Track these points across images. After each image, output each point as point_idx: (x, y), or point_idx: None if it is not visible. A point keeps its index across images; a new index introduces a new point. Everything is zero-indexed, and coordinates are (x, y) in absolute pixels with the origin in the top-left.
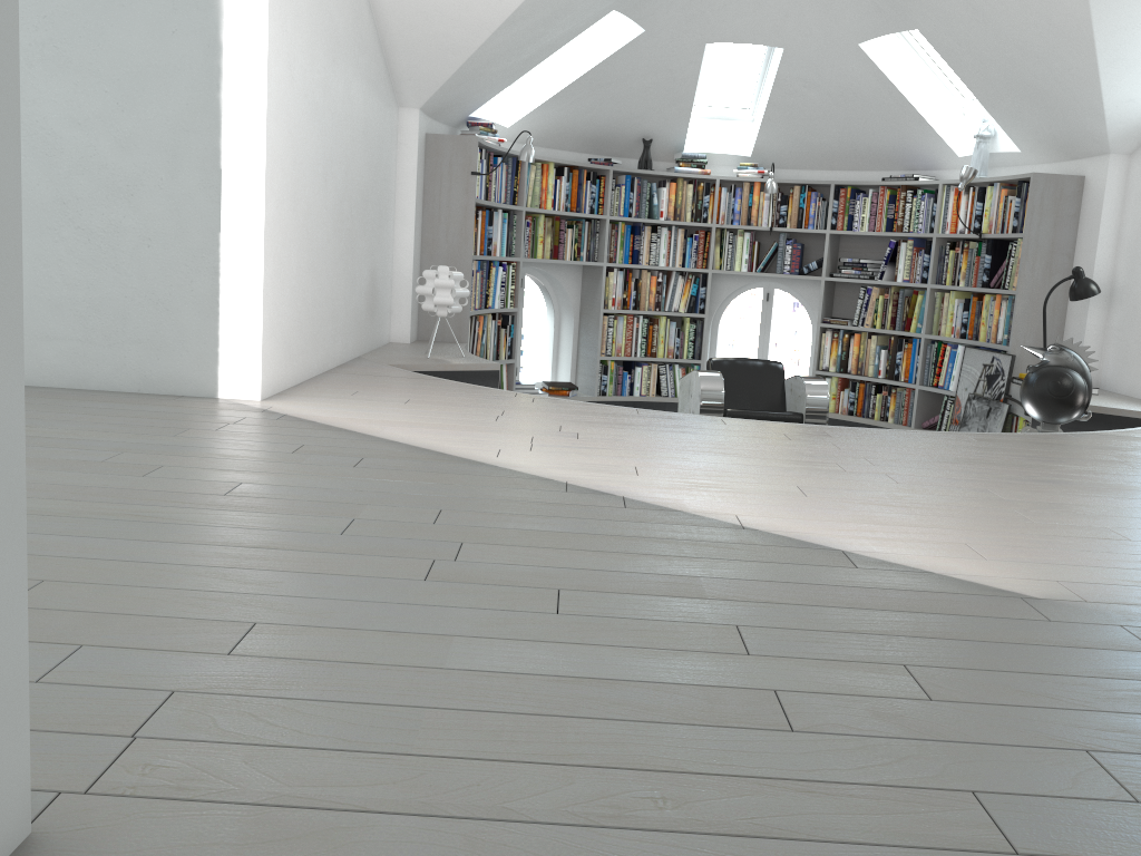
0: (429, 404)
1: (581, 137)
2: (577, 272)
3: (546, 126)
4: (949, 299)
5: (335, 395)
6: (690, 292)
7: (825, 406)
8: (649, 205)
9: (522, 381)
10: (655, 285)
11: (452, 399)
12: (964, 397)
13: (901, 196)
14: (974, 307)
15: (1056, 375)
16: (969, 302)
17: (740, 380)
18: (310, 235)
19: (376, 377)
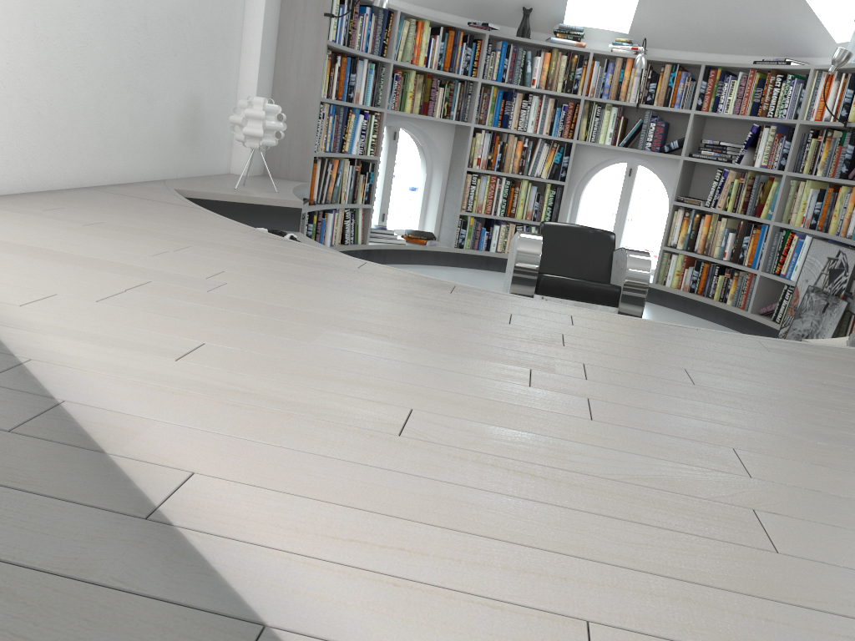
0: (114, 229)
1: (462, 1)
2: (450, 131)
3: None
4: (804, 188)
5: (24, 208)
6: (553, 160)
7: (645, 282)
8: (523, 73)
9: (384, 227)
10: (521, 150)
11: (157, 227)
12: (803, 288)
13: (771, 80)
14: (828, 198)
15: None
16: (825, 193)
17: (568, 246)
18: (42, 30)
19: (127, 198)
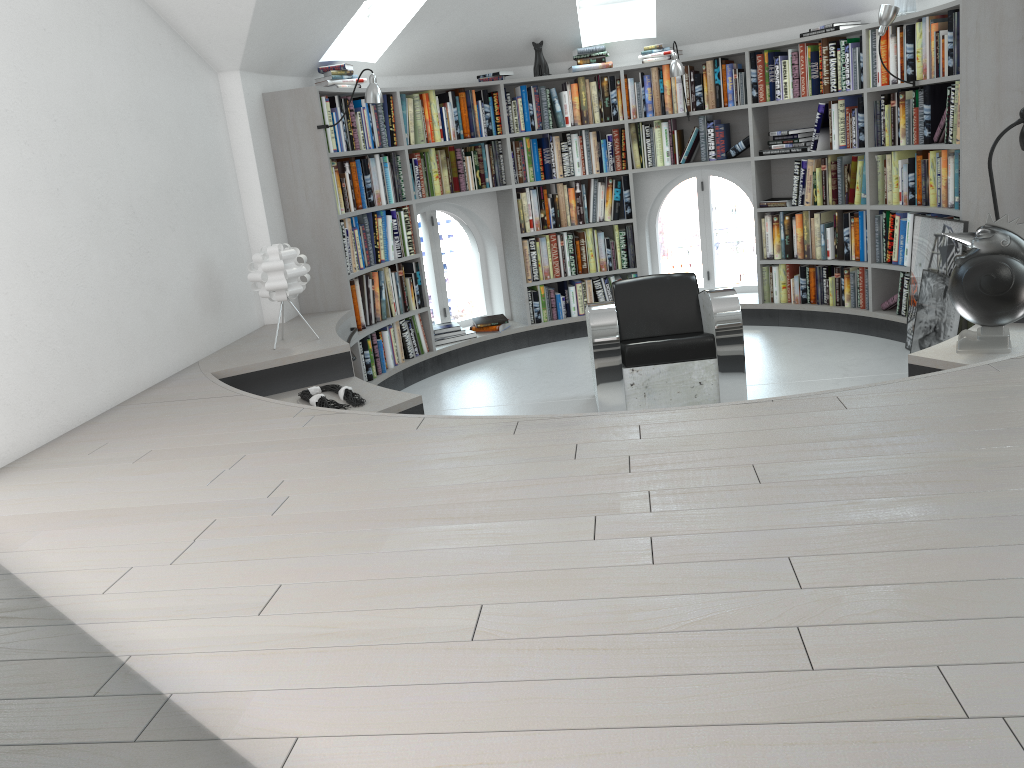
0: (164, 457)
1: (464, 55)
2: (491, 198)
3: (419, 52)
4: (892, 161)
5: (69, 458)
6: (613, 198)
7: (737, 323)
8: (553, 113)
9: (448, 323)
10: (574, 198)
11: (206, 440)
12: (919, 274)
13: (823, 51)
14: (919, 167)
15: (989, 266)
16: (914, 162)
17: (647, 302)
18: (35, 267)
19: (166, 404)
